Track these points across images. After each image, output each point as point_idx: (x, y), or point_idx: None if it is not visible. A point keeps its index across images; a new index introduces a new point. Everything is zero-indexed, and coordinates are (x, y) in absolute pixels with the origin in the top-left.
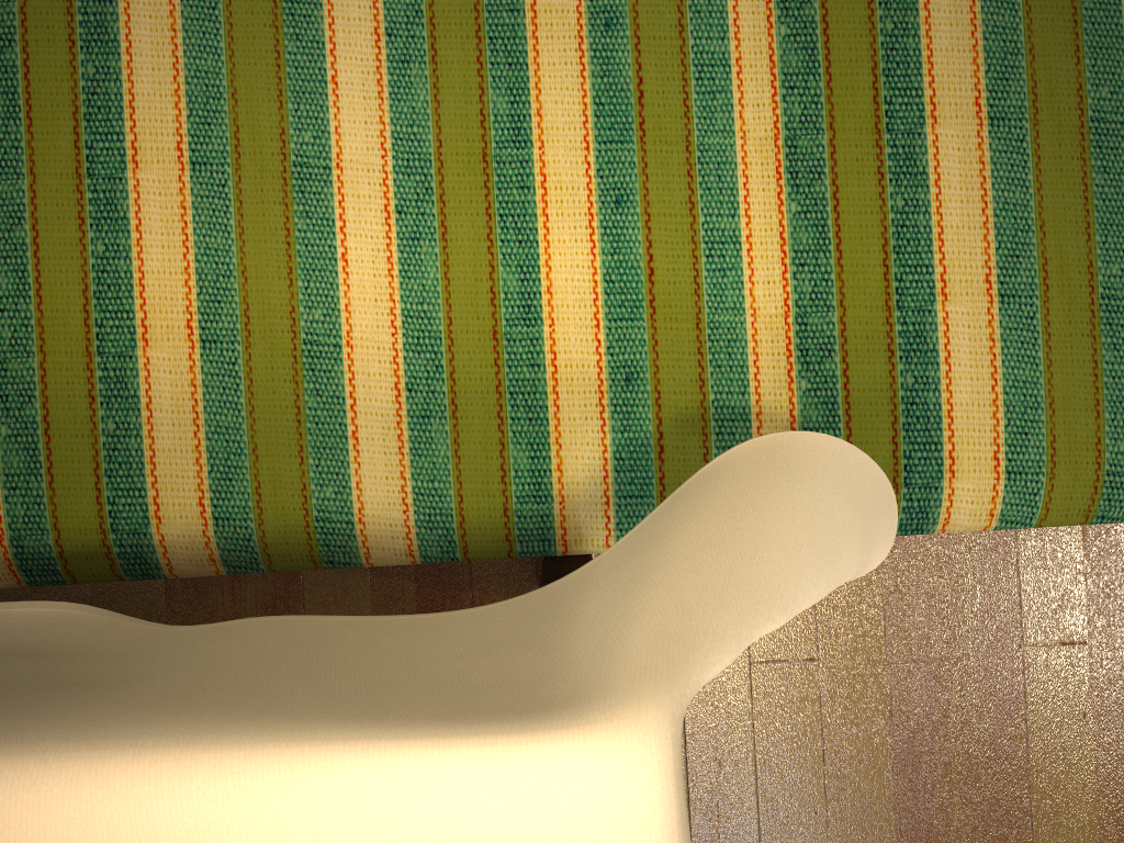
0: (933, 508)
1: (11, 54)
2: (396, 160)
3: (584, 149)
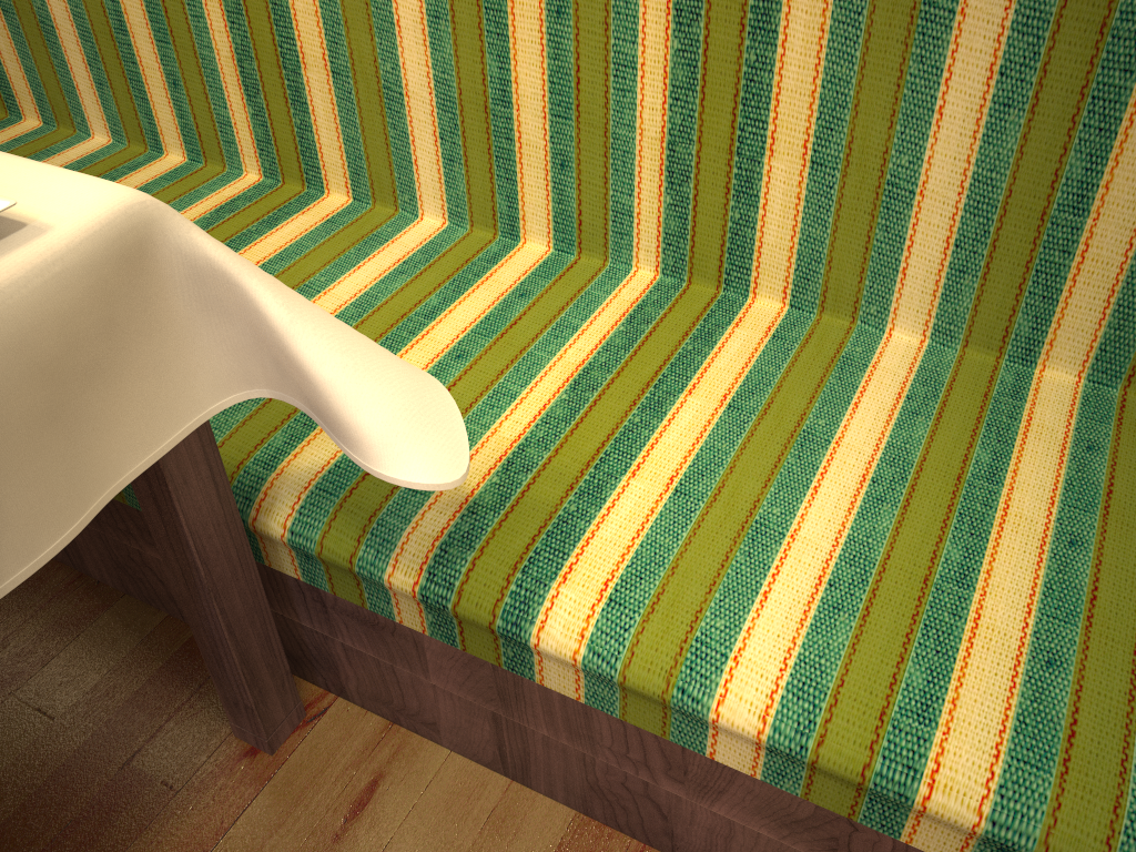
0: (535, 604)
1: (227, 214)
2: (356, 300)
3: (461, 331)
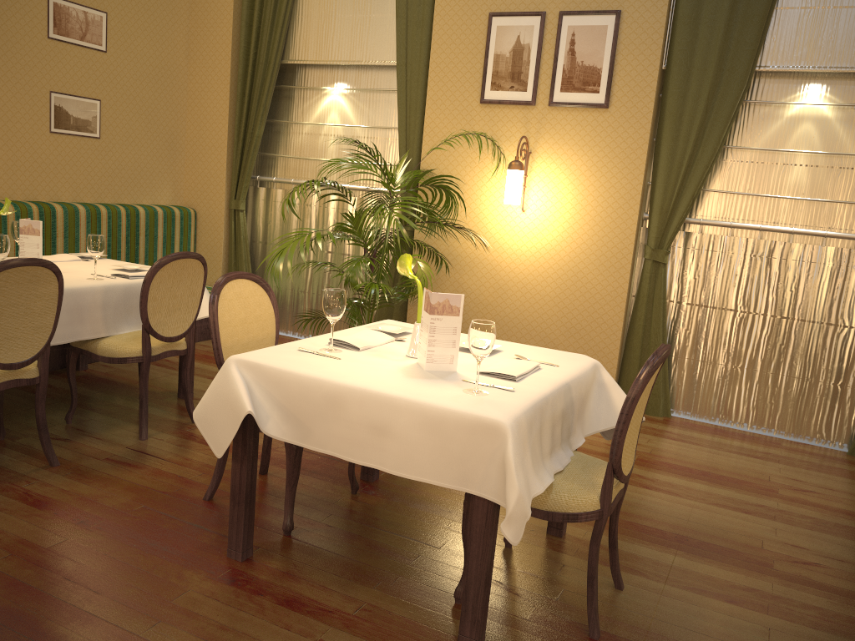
0: None
1: None
2: None
3: None
